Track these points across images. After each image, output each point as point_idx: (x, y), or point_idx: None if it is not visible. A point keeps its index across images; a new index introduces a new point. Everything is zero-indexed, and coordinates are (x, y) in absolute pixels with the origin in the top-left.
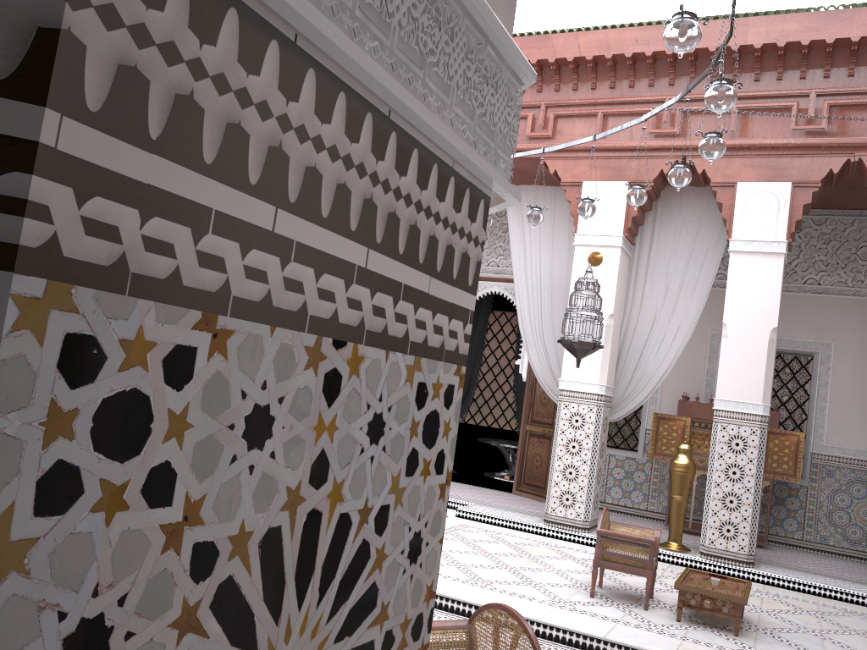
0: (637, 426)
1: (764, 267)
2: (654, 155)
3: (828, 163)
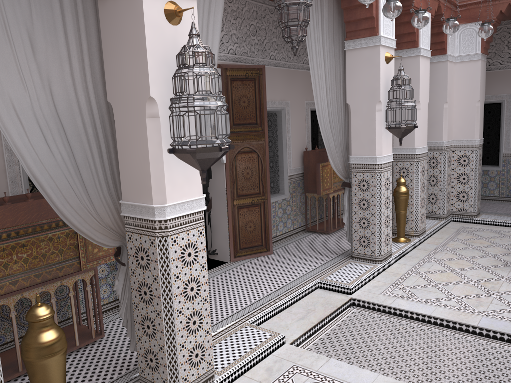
0: (278, 176)
1: (426, 66)
2: None
3: (435, 5)
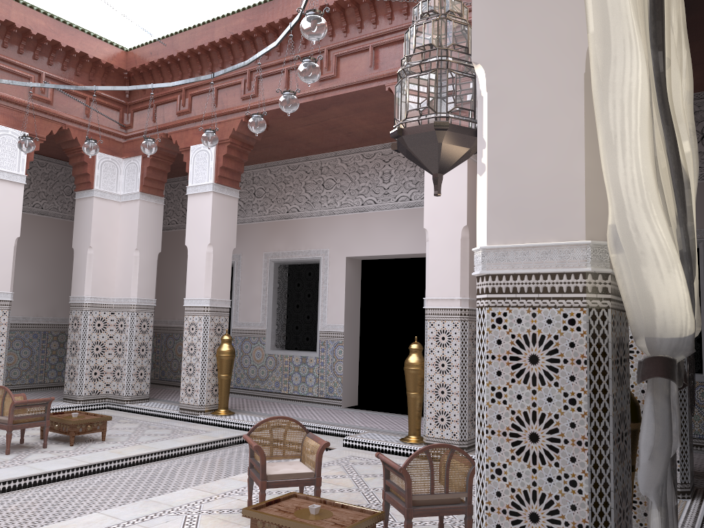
0: None
1: (11, 192)
2: None
3: (50, 126)
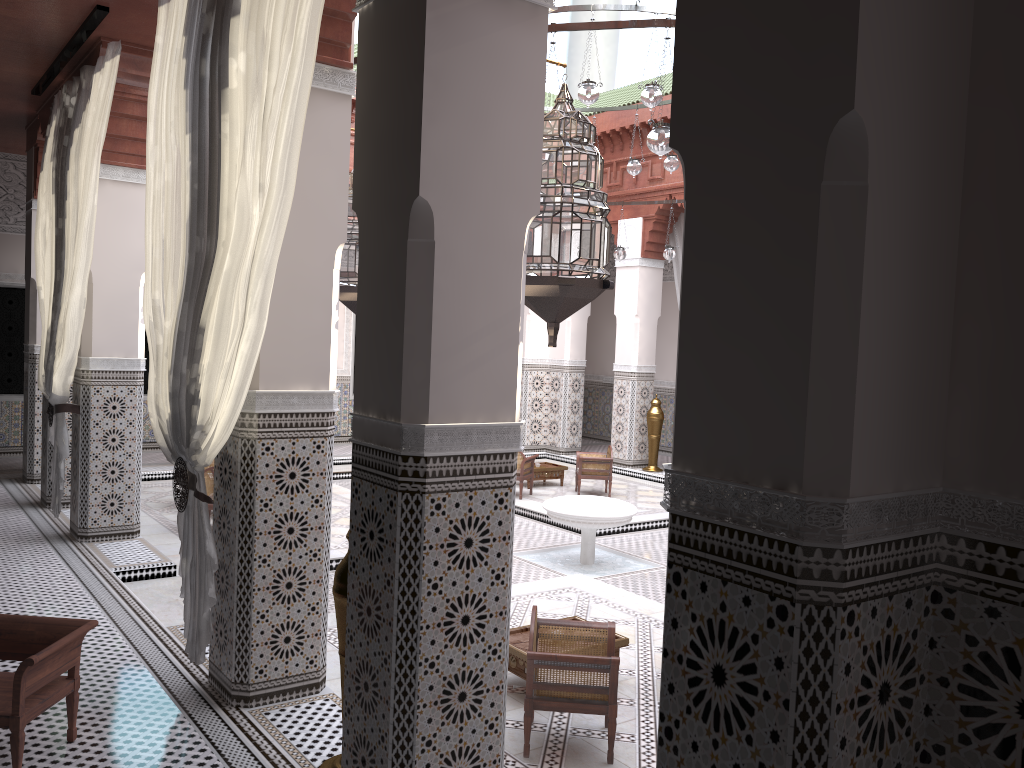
0: None
1: None
2: None
3: None
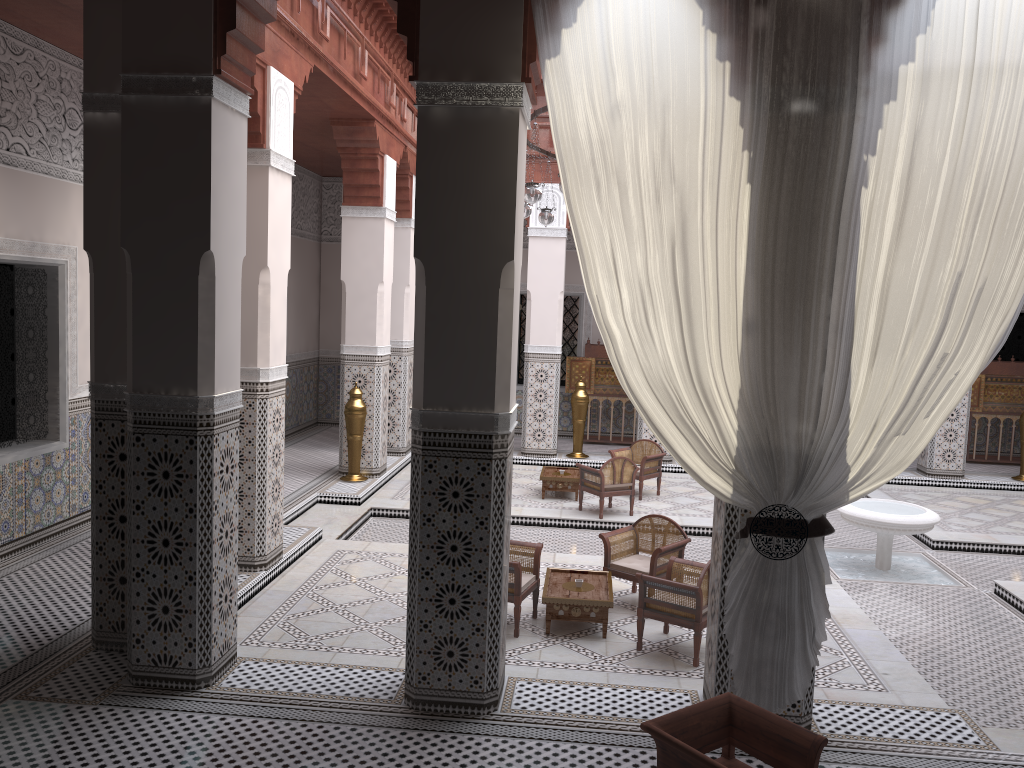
0: None
1: None
2: None
3: None
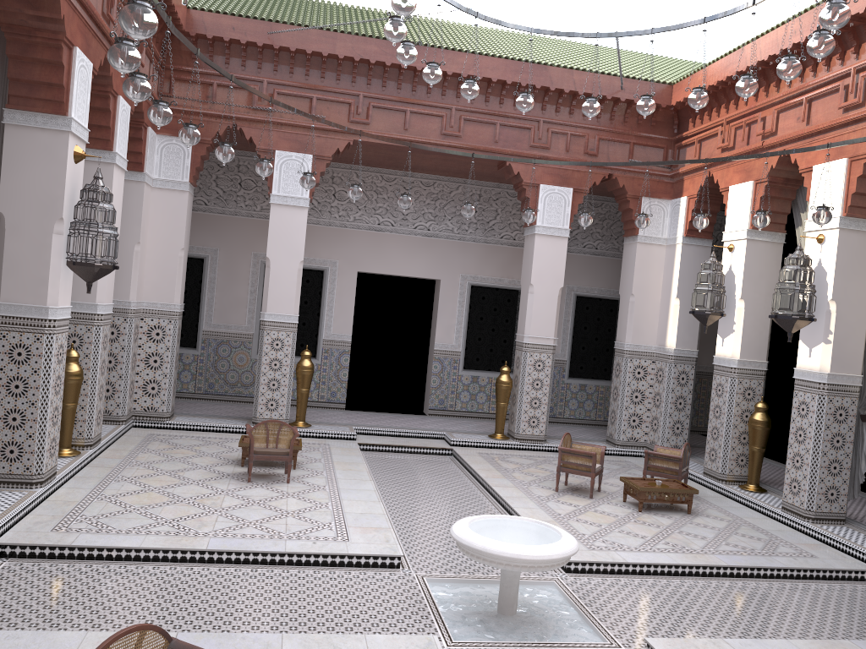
0: None
1: (120, 182)
2: (102, 40)
3: None
